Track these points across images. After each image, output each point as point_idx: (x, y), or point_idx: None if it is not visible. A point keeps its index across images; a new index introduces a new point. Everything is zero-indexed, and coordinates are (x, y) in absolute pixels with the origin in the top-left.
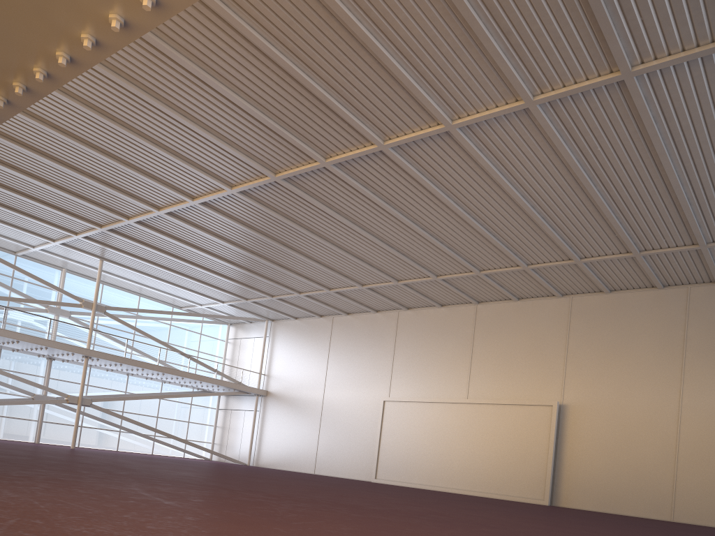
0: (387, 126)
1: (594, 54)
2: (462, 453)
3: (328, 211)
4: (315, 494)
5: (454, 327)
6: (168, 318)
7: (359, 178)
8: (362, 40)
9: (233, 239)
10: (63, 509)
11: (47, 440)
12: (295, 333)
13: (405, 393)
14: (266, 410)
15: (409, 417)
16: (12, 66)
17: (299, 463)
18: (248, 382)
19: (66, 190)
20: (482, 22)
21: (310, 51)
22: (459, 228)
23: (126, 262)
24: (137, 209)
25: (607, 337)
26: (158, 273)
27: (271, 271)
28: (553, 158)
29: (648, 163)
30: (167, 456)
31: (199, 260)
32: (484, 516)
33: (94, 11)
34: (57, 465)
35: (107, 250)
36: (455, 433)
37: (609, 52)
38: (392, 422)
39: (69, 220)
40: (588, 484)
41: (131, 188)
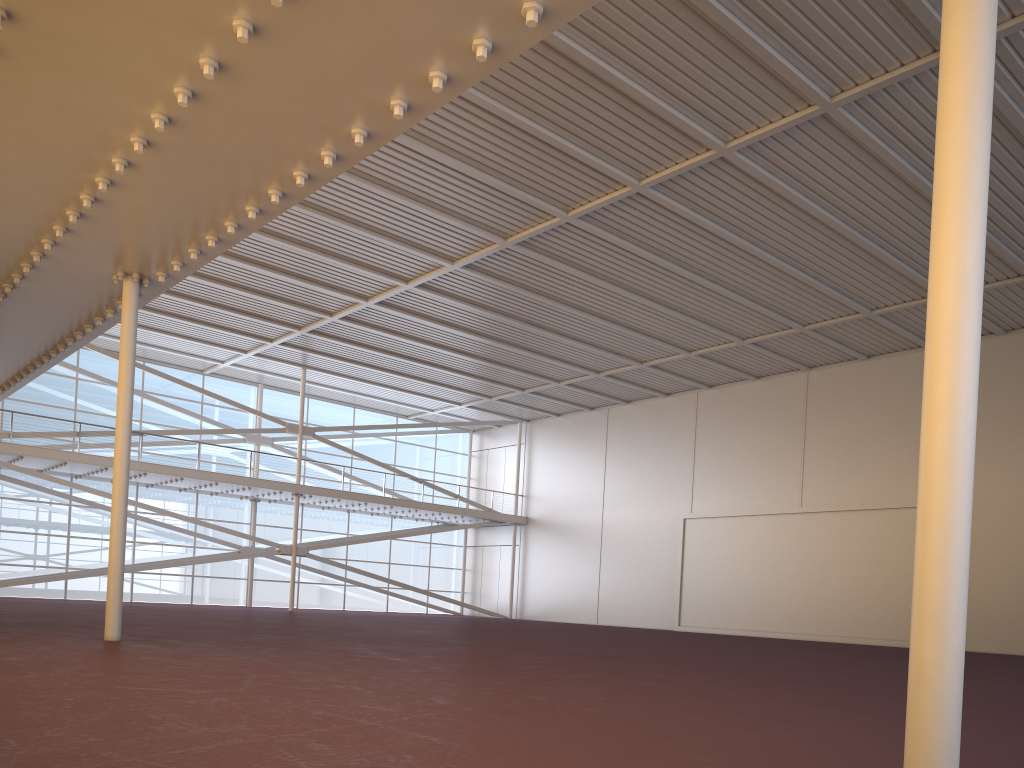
0: (640, 162)
1: (904, 33)
2: (797, 584)
3: (580, 275)
4: (576, 647)
5: (778, 407)
6: (392, 433)
7: (614, 229)
8: (591, 69)
9: (463, 324)
10: (294, 666)
11: (260, 602)
12: (559, 436)
13: (713, 506)
14: (528, 544)
15: (720, 539)
16: (204, 223)
17: (576, 611)
18: (501, 508)
19: (256, 292)
20: (743, 22)
21: (528, 92)
22: (763, 274)
23: (333, 367)
24: (340, 303)
25: (1004, 400)
26: (373, 376)
27: (517, 358)
28: (876, 168)
29: (1019, 155)
30: (406, 613)
31: (423, 355)
32: (787, 662)
33: (279, 171)
34: (278, 629)
35: (310, 356)
36: (786, 555)
37: (925, 28)
38: (697, 547)
39: (262, 326)
40: (982, 616)
41: (331, 278)
